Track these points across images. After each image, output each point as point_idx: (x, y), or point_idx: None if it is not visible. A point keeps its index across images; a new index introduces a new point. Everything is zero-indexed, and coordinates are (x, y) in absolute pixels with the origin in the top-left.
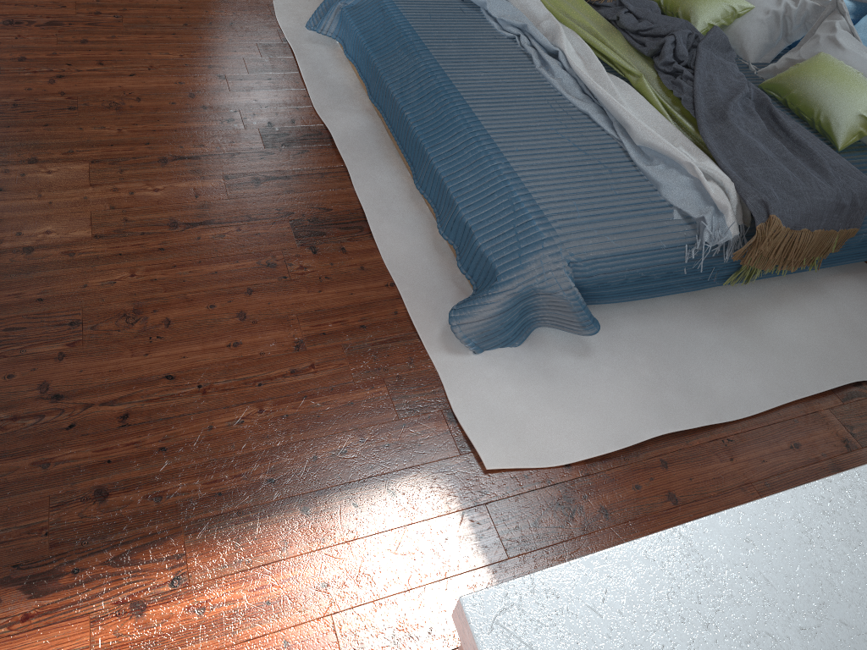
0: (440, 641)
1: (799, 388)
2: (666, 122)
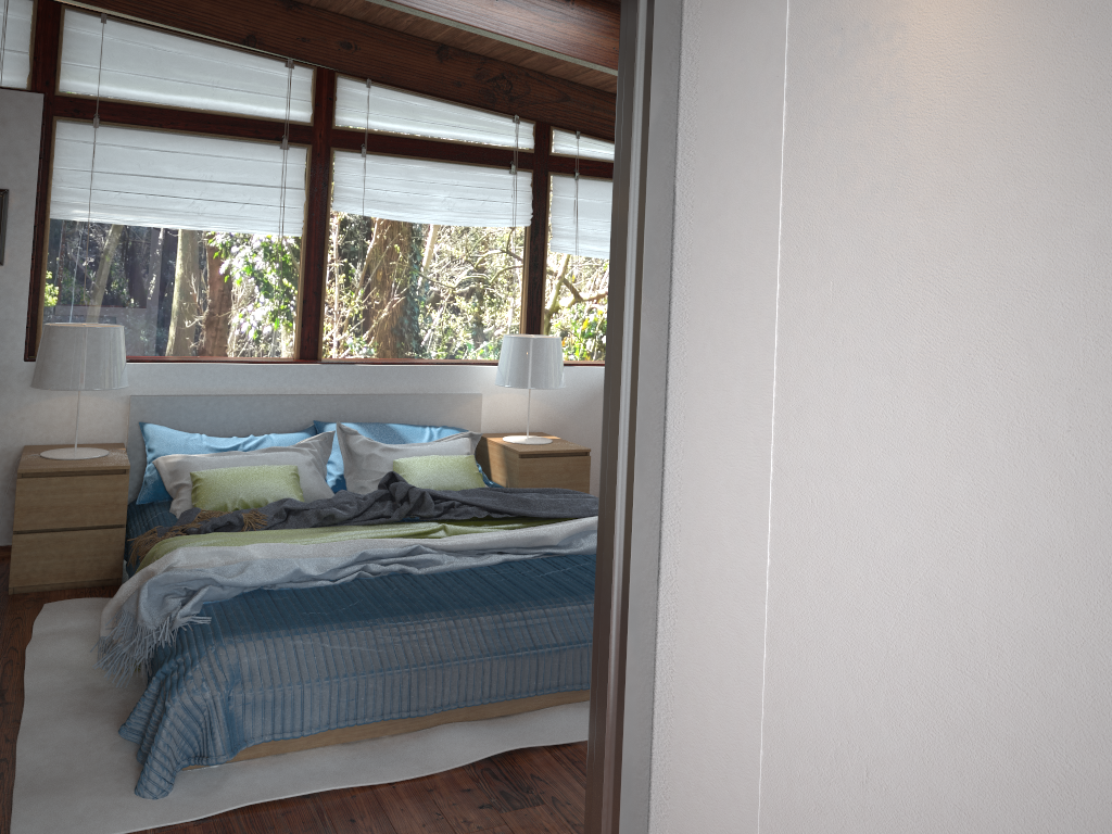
0: None
1: None
2: (515, 530)
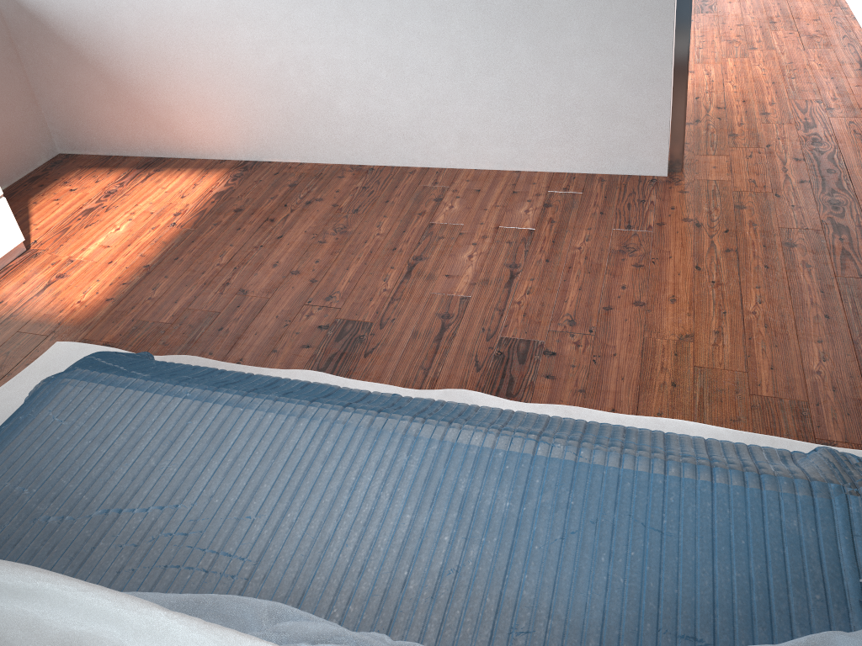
0: (36, 290)
1: None
2: None
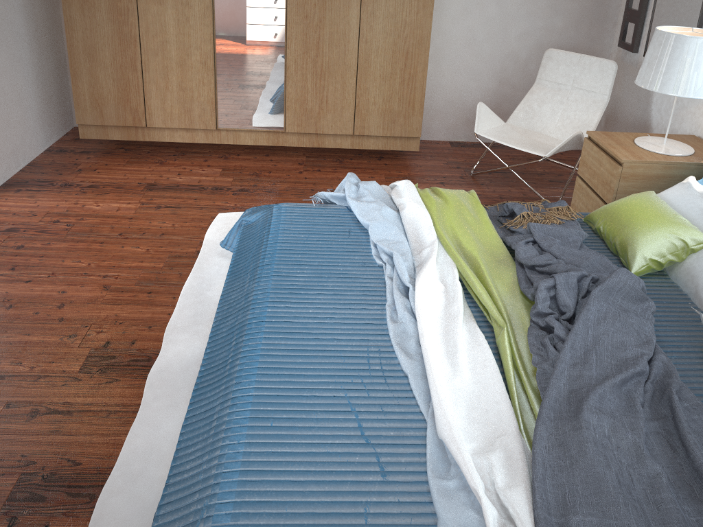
0: None
1: None
2: (505, 403)
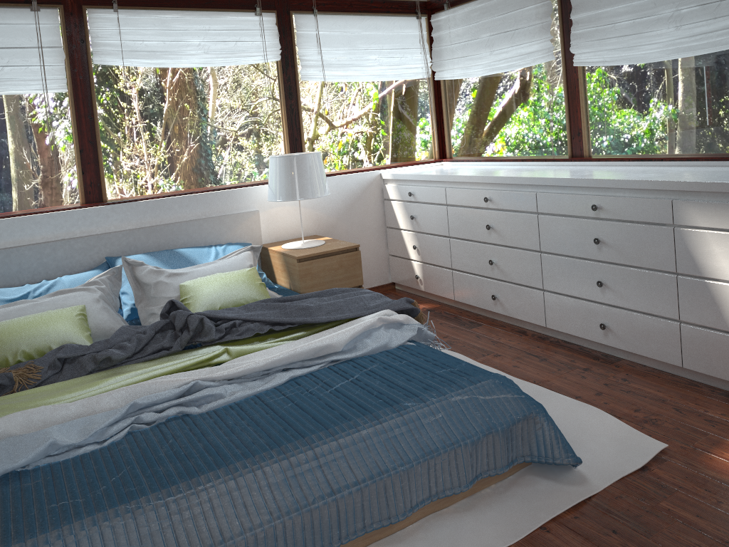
0: None
1: (472, 362)
2: (299, 340)
